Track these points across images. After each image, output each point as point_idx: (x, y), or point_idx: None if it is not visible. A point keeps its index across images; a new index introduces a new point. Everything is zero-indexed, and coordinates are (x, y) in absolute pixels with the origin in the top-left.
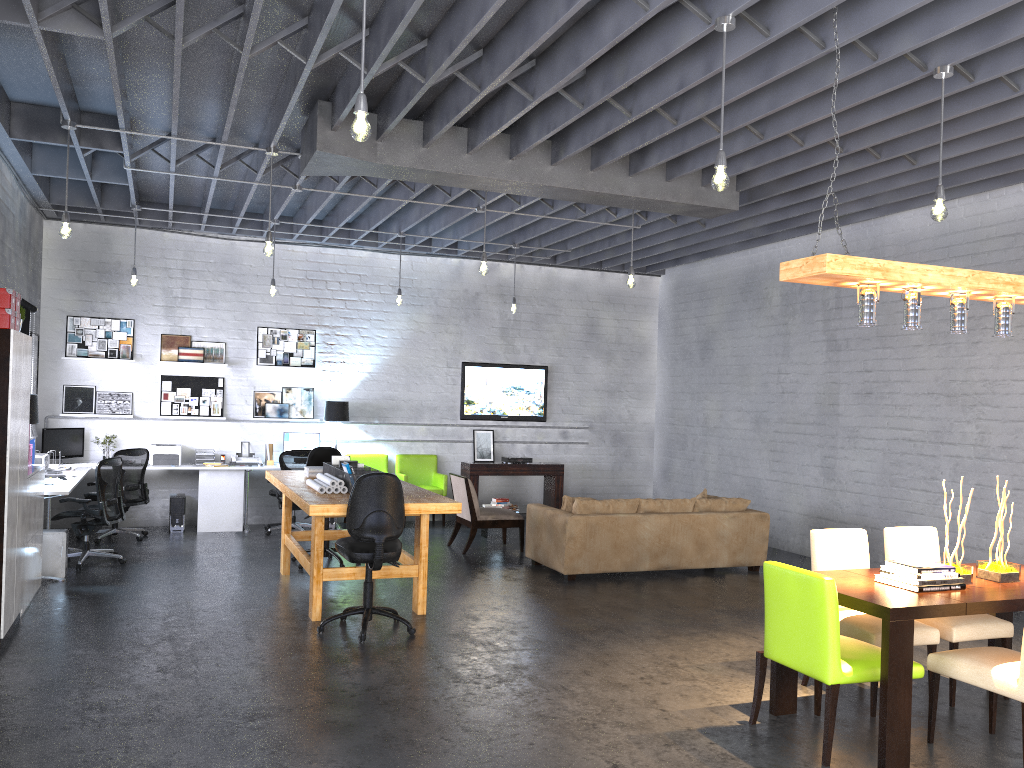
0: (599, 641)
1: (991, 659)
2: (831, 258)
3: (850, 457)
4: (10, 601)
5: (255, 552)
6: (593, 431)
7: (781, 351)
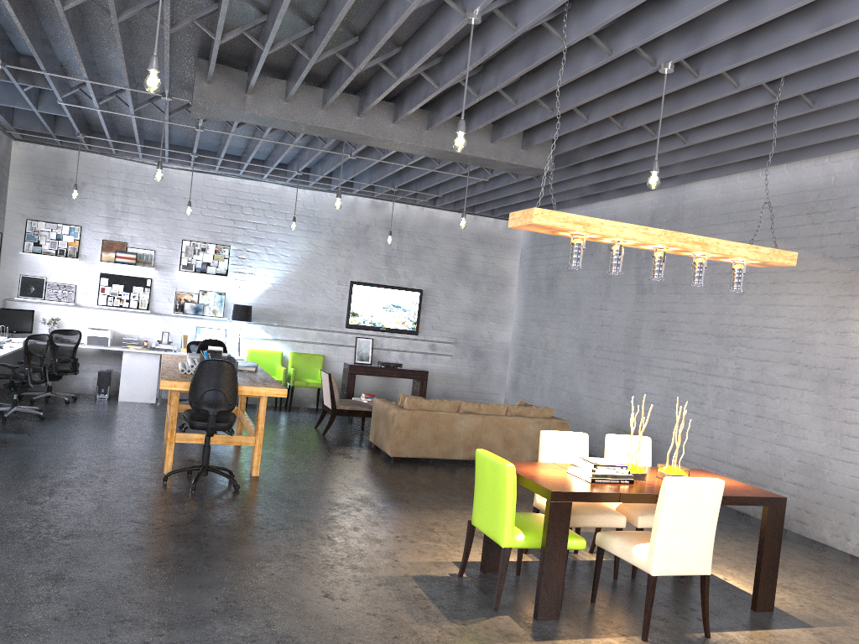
0: (384, 507)
1: (638, 539)
2: (538, 211)
3: (645, 381)
4: None
5: (154, 419)
6: (457, 346)
7: (604, 291)
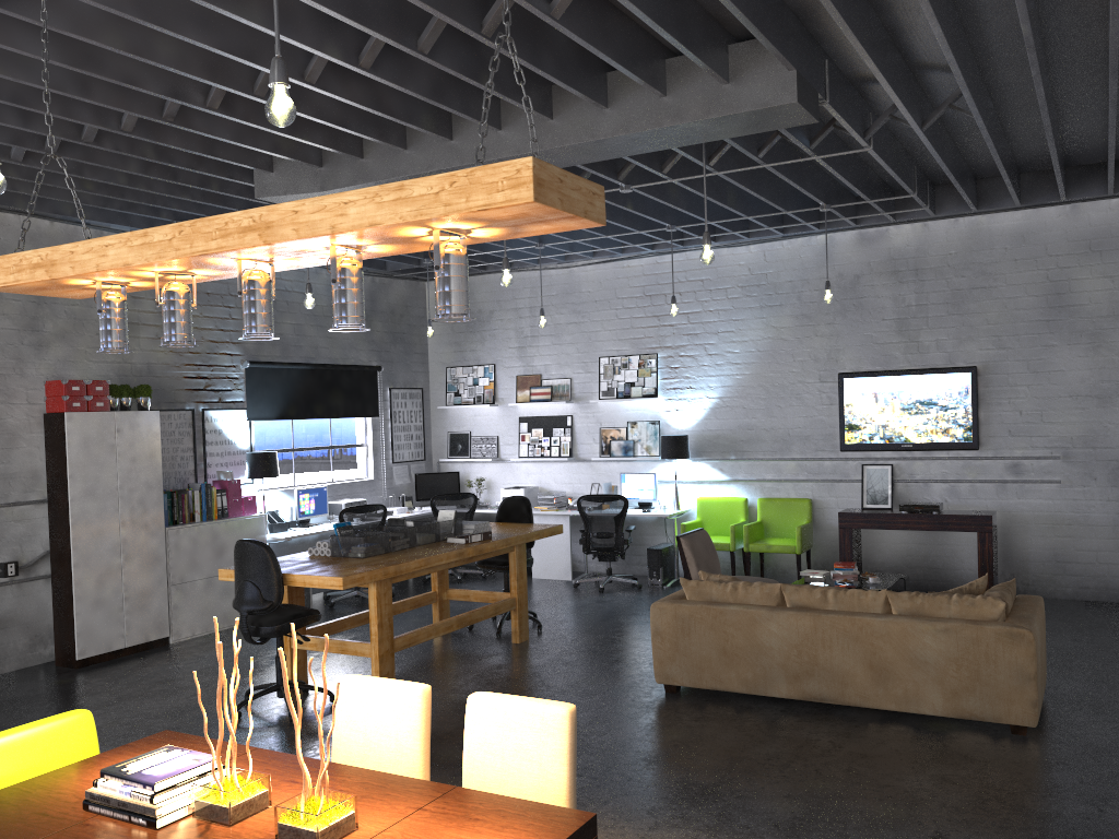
0: None
1: None
2: None
3: None
4: (105, 630)
5: None
6: (1071, 462)
7: None
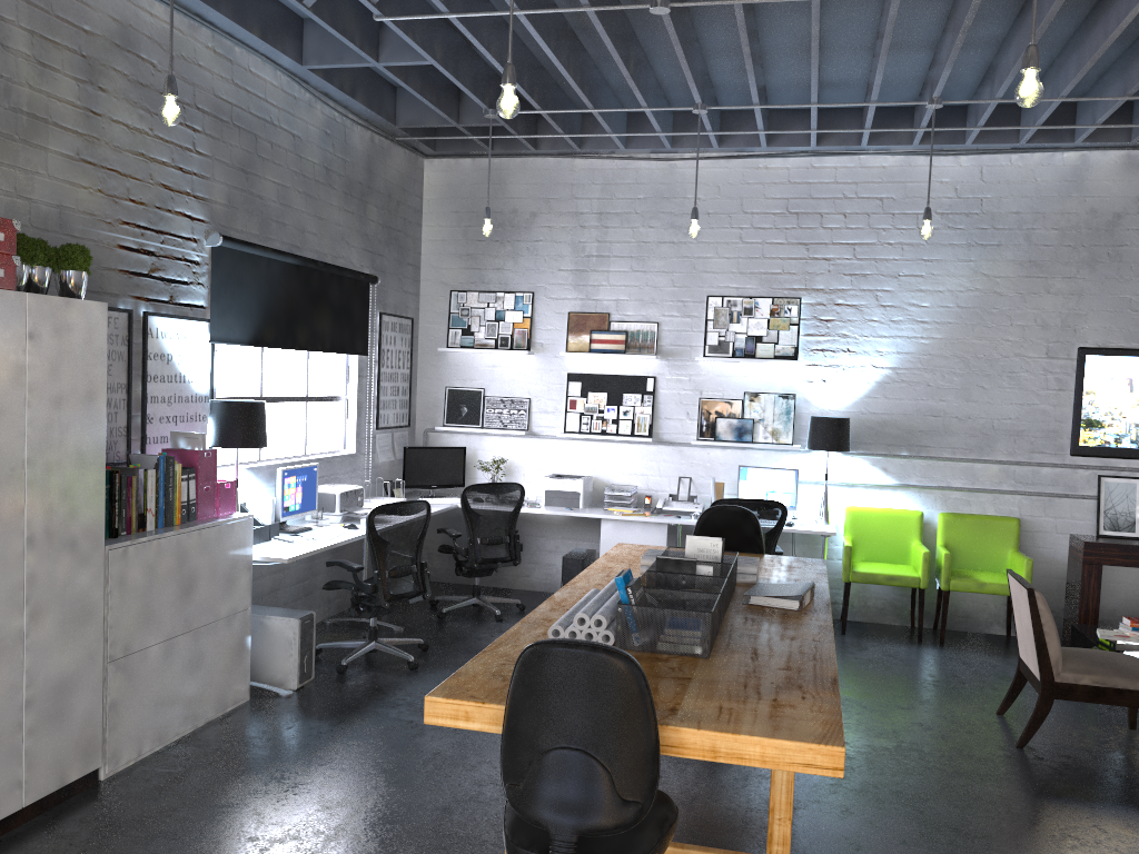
0: None
1: None
2: None
3: None
4: None
5: None
6: None
7: None
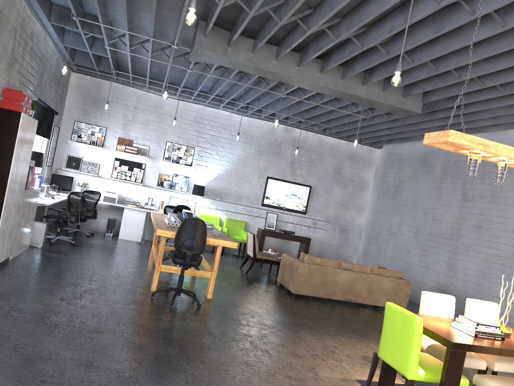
0: (297, 330)
1: (511, 385)
2: (453, 133)
3: (464, 260)
4: (1, 250)
5: (141, 253)
6: (330, 224)
7: (436, 197)
